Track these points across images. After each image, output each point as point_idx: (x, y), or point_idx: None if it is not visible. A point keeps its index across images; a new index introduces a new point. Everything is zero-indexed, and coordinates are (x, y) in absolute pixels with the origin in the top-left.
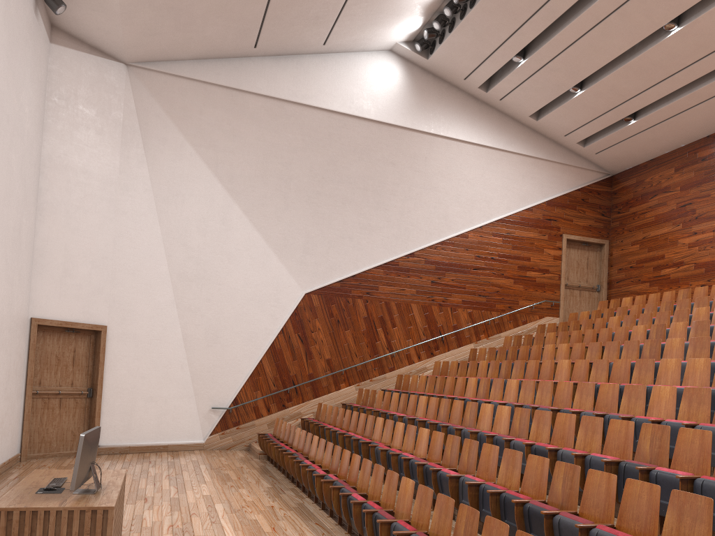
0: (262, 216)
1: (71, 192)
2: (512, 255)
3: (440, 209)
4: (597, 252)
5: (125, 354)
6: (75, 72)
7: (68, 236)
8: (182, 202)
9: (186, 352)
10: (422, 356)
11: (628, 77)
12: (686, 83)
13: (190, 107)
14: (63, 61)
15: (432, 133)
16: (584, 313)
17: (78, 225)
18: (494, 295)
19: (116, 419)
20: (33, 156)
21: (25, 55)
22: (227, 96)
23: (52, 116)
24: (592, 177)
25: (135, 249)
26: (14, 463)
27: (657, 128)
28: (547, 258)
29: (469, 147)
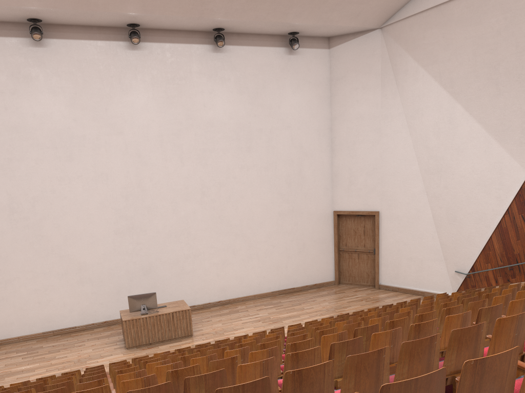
0: (479, 108)
1: (349, 134)
2: None
3: None
4: None
5: (392, 228)
6: (345, 57)
7: (350, 161)
8: (421, 114)
9: (435, 227)
10: None
11: None
12: None
13: (417, 37)
14: (337, 55)
15: None
16: None
17: (355, 152)
18: None
19: (389, 269)
20: (312, 127)
21: (279, 86)
22: (438, 13)
23: (334, 93)
24: None
25: (394, 158)
26: (325, 285)
27: None
28: None
29: None
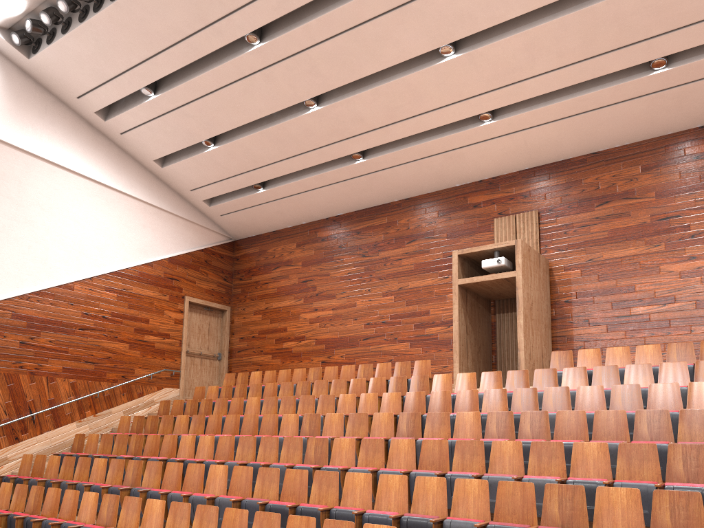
0: None
1: None
2: (128, 315)
3: (37, 250)
4: (219, 318)
5: None
6: None
7: None
8: None
9: None
10: (2, 442)
11: (264, 144)
12: (316, 163)
13: None
14: None
15: (31, 152)
16: (212, 387)
17: None
18: (104, 362)
19: None
20: None
21: None
22: None
23: None
24: (216, 239)
25: None
26: None
27: (284, 202)
28: (168, 321)
29: (80, 180)
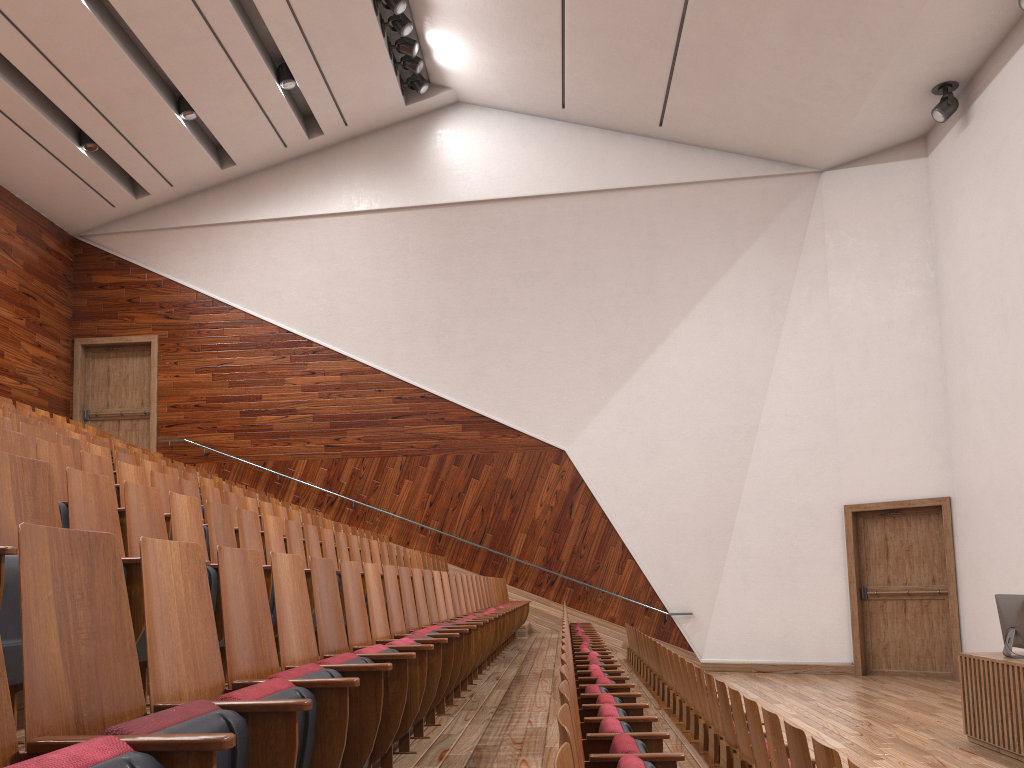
0: None
1: None
2: None
3: None
4: None
5: None
6: None
7: None
8: None
9: None
10: None
11: None
12: None
13: None
14: None
15: None
16: None
17: None
18: None
19: None
20: None
21: None
22: None
23: None
24: None
25: None
26: None
27: None
28: None
29: None
